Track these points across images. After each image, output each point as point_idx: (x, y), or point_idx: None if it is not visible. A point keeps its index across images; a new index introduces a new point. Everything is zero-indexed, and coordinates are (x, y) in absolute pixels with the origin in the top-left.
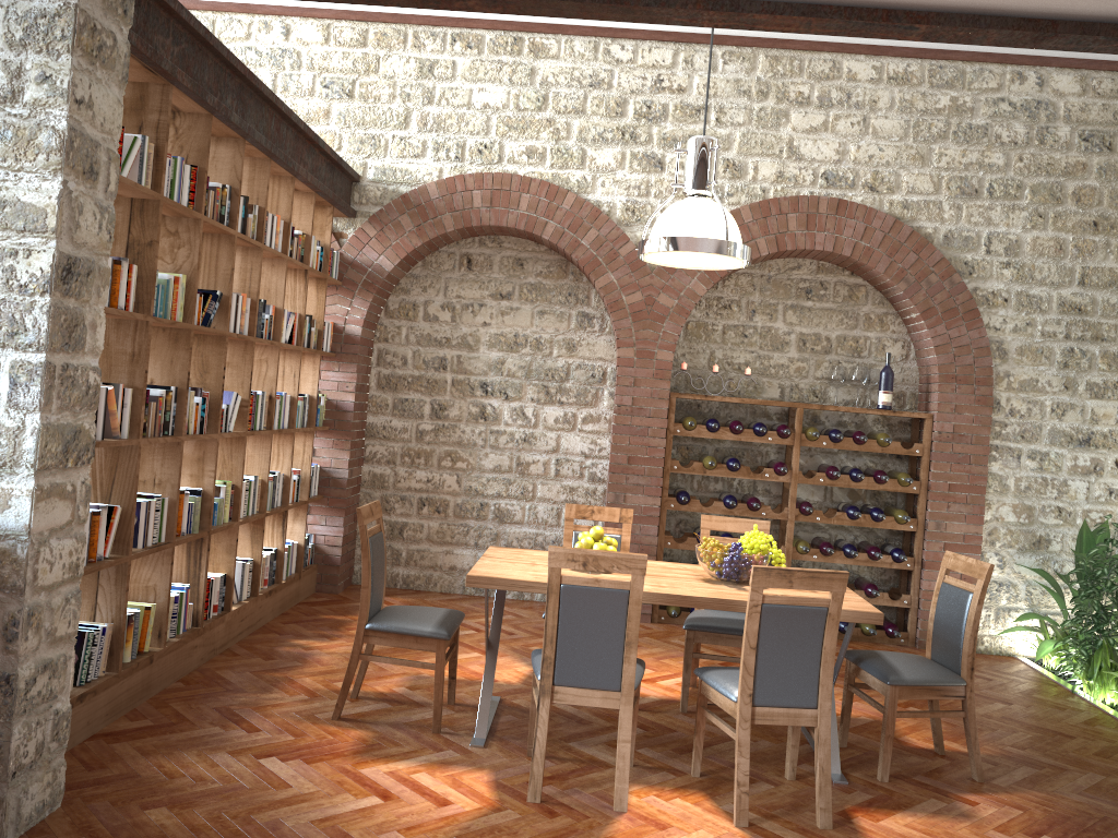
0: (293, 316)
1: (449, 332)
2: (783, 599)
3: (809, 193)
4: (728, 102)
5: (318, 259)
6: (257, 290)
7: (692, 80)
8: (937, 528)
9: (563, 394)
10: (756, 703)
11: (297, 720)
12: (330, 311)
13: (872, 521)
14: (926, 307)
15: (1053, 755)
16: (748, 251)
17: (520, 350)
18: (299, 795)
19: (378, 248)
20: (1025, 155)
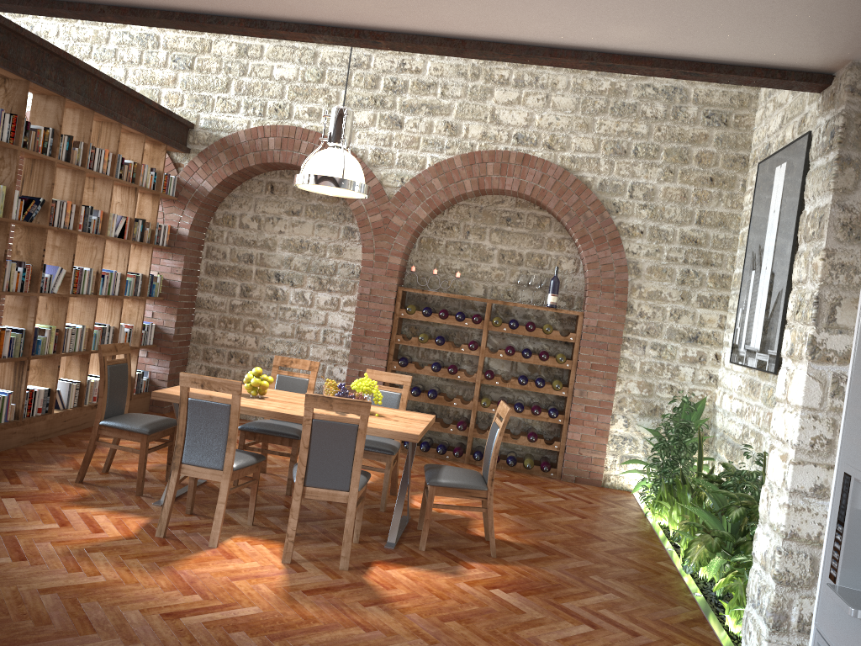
0: (123, 219)
1: (256, 236)
2: (327, 417)
3: (504, 148)
4: (451, 80)
5: (152, 180)
6: (80, 199)
7: (426, 64)
8: (580, 395)
9: (332, 284)
10: (307, 484)
11: (51, 480)
12: (168, 217)
13: (536, 387)
14: (582, 234)
15: (572, 548)
16: (361, 186)
17: (303, 252)
18: (8, 519)
19: (203, 175)
20: (663, 127)
